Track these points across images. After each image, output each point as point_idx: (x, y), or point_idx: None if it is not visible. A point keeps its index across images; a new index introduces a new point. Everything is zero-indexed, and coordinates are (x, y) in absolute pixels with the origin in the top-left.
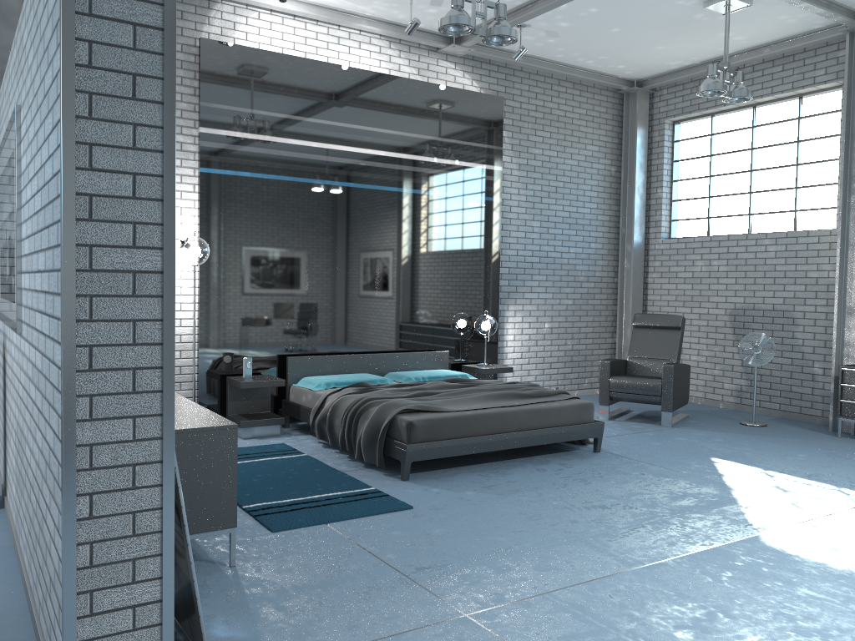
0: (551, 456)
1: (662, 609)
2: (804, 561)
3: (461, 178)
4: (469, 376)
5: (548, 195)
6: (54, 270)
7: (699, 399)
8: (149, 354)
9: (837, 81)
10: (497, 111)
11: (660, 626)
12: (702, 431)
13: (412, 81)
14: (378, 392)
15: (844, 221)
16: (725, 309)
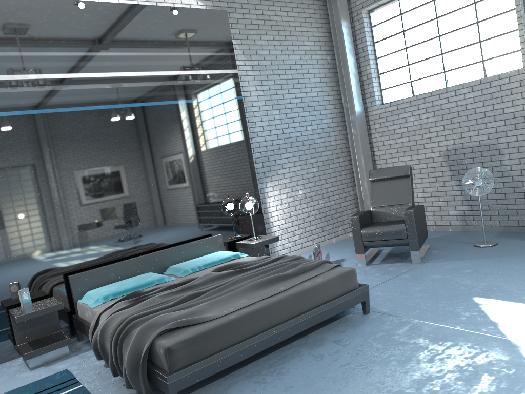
0: (325, 331)
1: None
2: None
3: (203, 84)
4: (241, 255)
5: (281, 87)
6: None
7: (431, 227)
8: None
9: None
10: (223, 23)
11: None
12: (449, 263)
13: (141, 6)
14: (148, 302)
15: None
16: (439, 152)
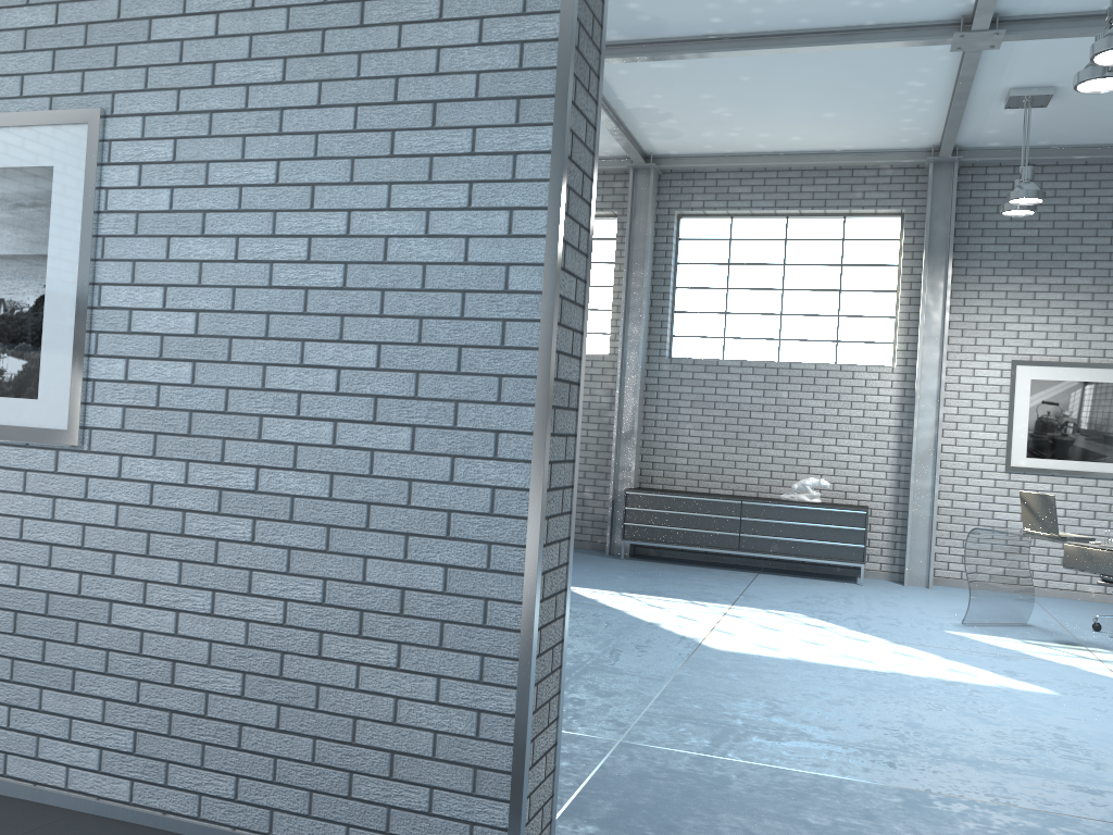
0: None
1: (737, 706)
2: (759, 657)
3: None
4: None
5: None
6: (469, 374)
7: None
8: (568, 472)
9: (613, 211)
10: None
11: (756, 717)
12: None
13: None
14: None
15: (623, 349)
16: None
